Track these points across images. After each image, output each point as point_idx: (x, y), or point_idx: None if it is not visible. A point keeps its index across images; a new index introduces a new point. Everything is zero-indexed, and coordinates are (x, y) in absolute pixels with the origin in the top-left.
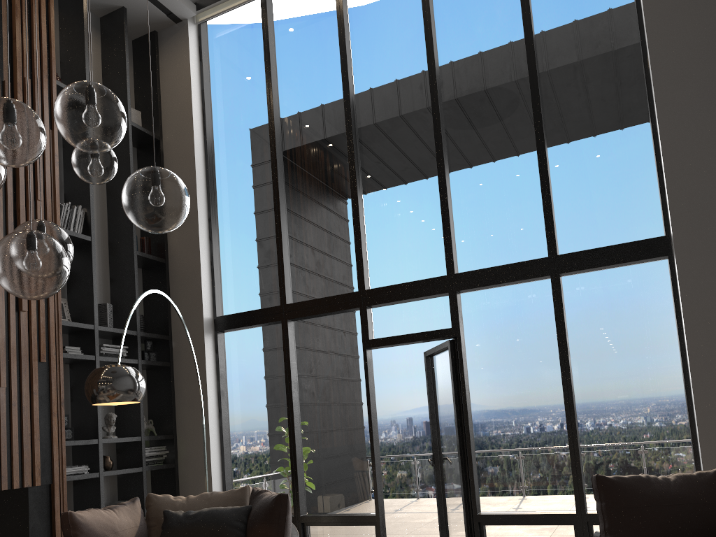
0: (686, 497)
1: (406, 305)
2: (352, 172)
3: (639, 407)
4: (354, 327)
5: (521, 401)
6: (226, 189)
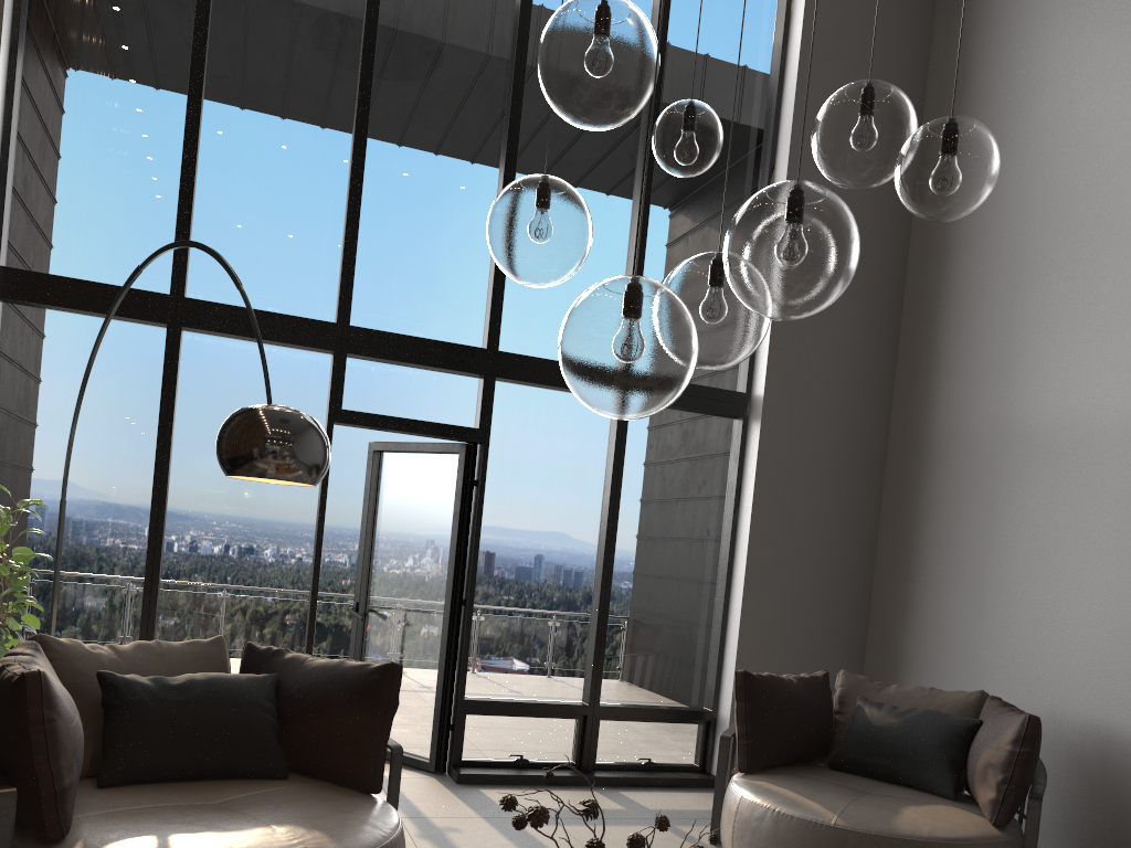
0: (810, 701)
1: (406, 372)
2: (362, 116)
3: (673, 584)
4: (307, 379)
5: (544, 553)
6: (60, 3)
